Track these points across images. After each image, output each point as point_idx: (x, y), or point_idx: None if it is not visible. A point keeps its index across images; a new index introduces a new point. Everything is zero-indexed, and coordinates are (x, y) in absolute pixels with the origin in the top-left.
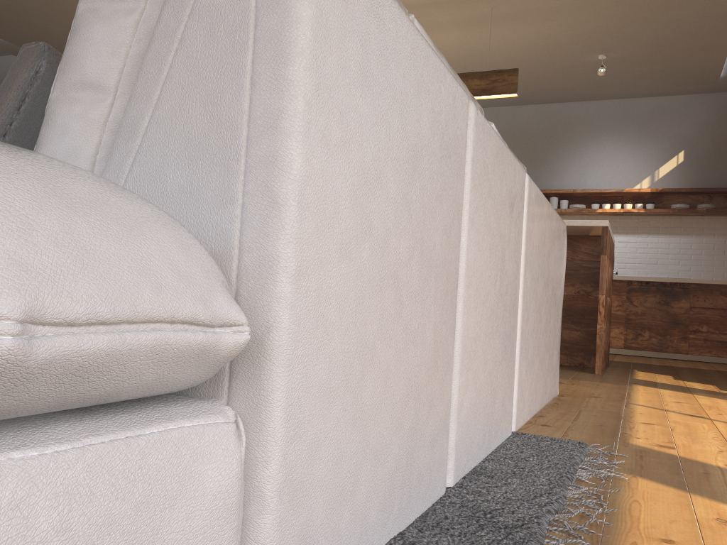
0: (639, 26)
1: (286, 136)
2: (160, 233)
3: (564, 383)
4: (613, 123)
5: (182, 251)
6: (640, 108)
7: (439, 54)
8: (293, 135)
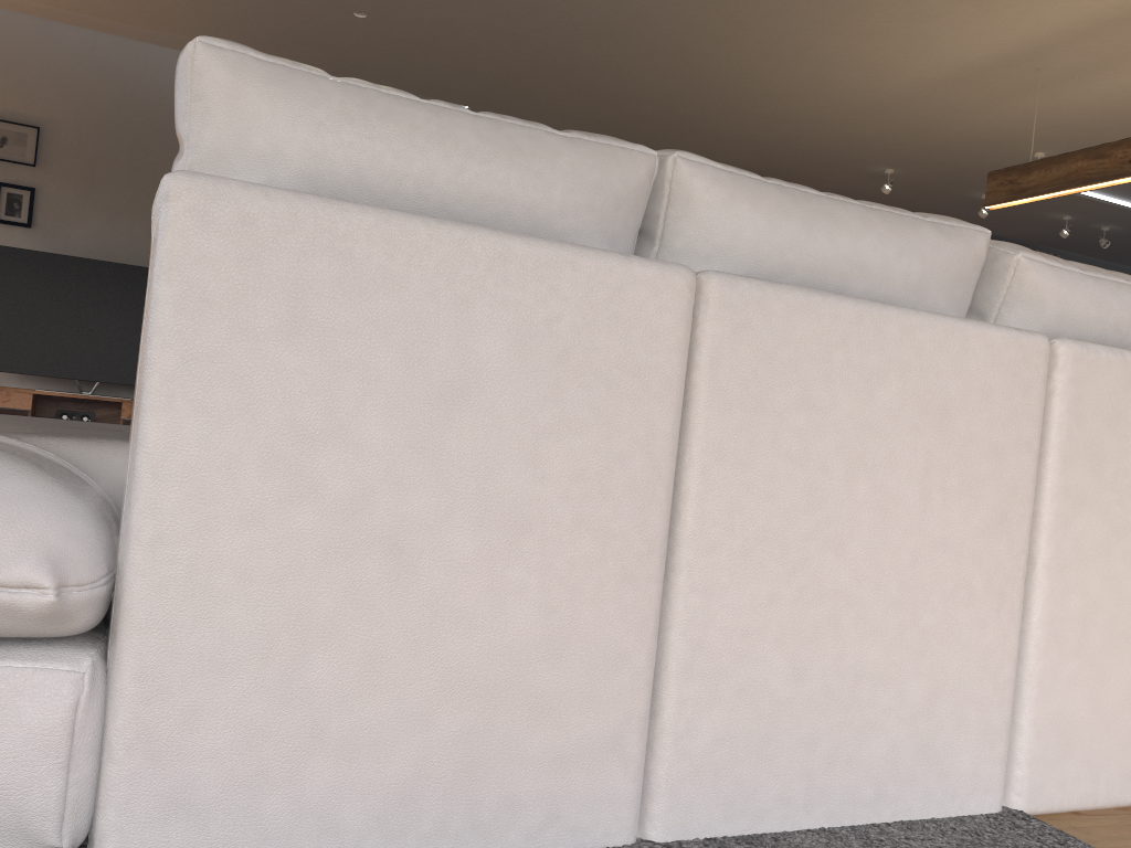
0: None
1: (144, 412)
2: None
3: None
4: None
5: None
6: None
7: (749, 193)
8: (148, 411)
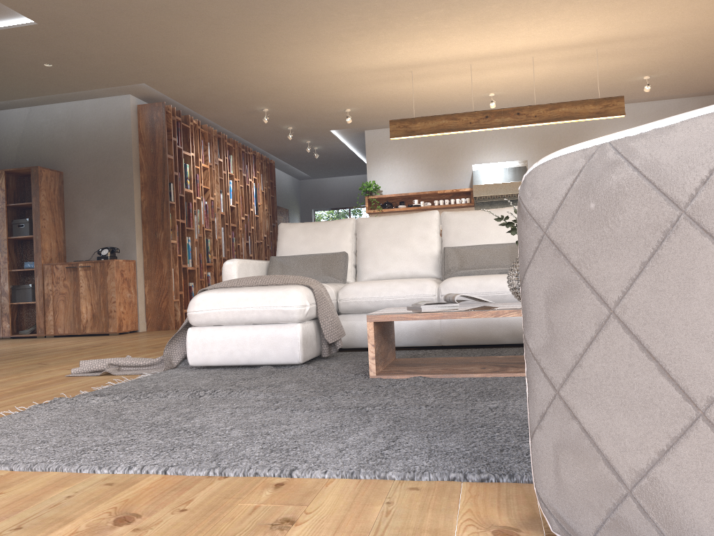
0: (689, 58)
1: None
2: None
3: None
4: (626, 123)
5: None
6: (646, 110)
7: None
8: None
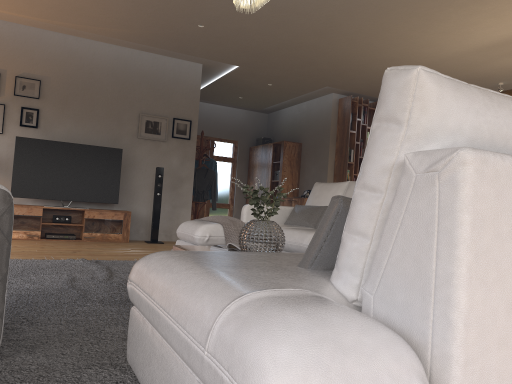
0: None
1: (455, 287)
2: (384, 353)
3: None
4: None
5: (395, 361)
6: None
7: None
8: (460, 287)
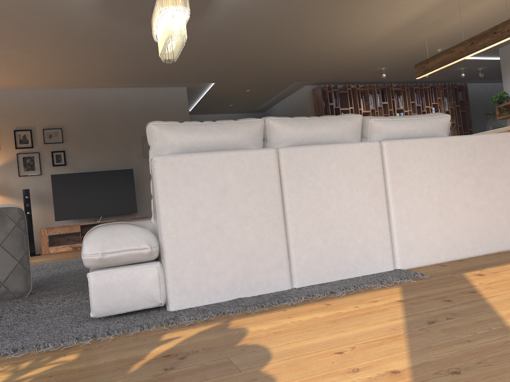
0: None
1: (159, 208)
2: (131, 235)
3: None
4: None
5: (136, 237)
6: None
7: (288, 123)
8: (160, 207)
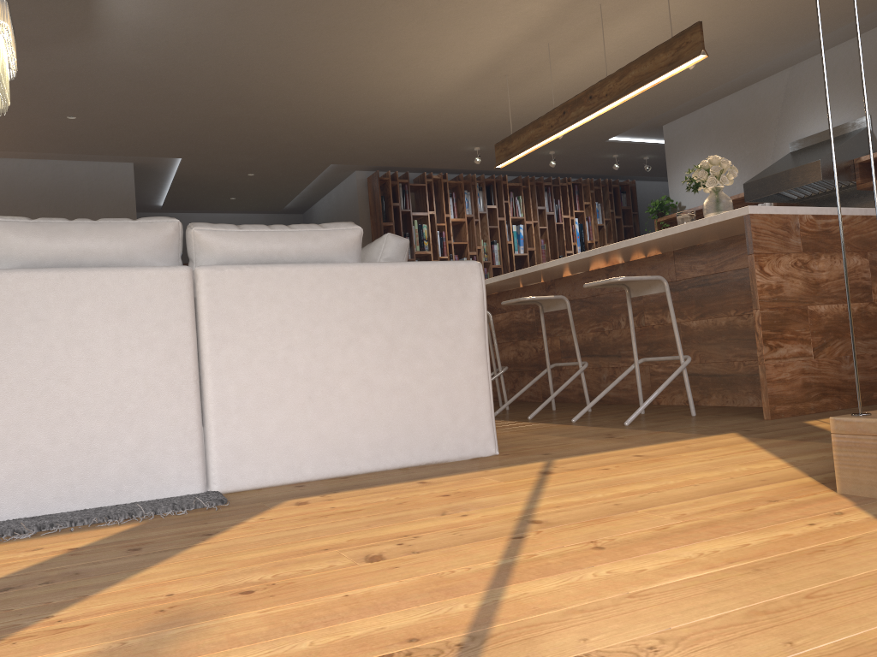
0: None
1: None
2: None
3: (616, 437)
4: None
5: None
6: None
7: (15, 229)
8: None
